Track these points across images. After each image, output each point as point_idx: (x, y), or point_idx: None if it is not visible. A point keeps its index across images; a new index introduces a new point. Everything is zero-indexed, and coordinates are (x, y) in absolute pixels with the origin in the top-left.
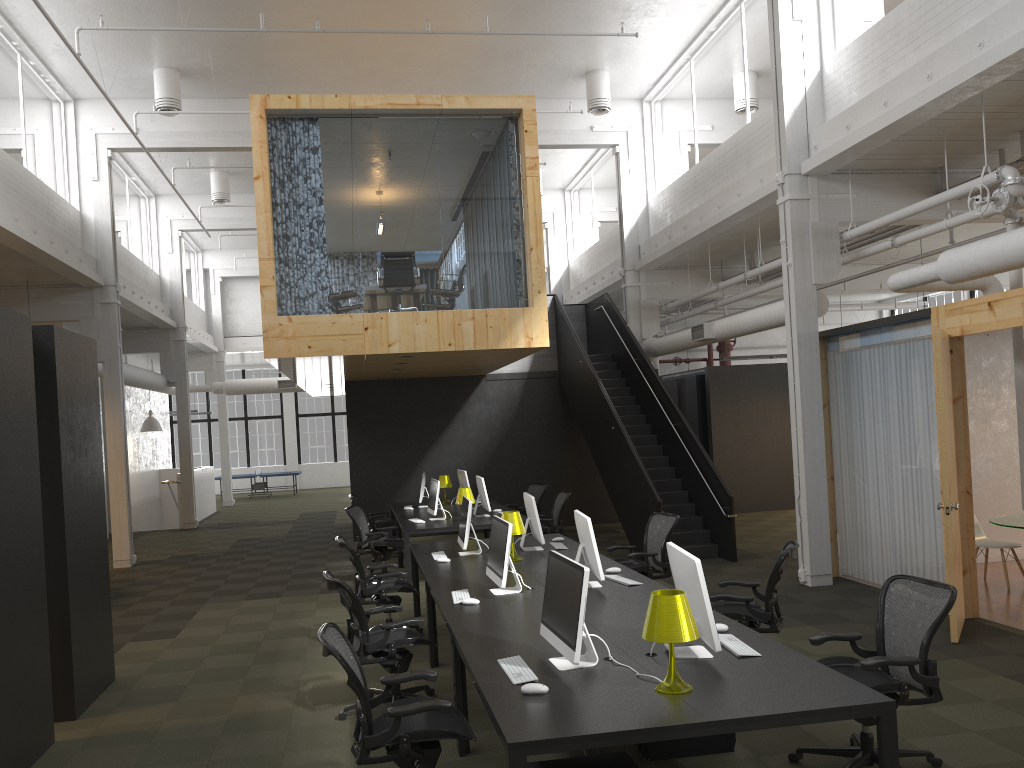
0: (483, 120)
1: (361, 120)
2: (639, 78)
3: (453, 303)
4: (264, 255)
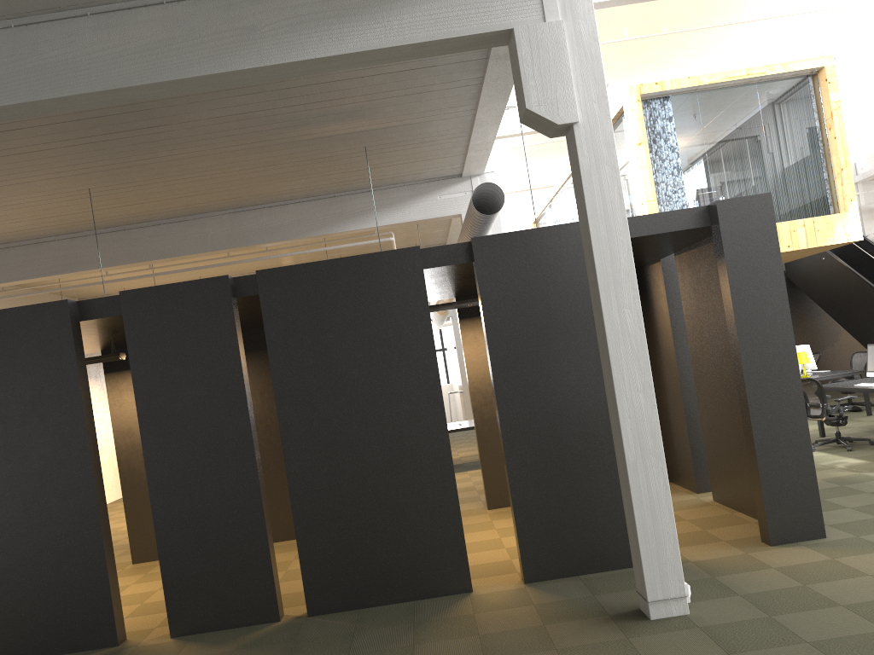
0: (791, 79)
1: (702, 92)
2: (853, 31)
3: (783, 216)
4: (650, 198)
